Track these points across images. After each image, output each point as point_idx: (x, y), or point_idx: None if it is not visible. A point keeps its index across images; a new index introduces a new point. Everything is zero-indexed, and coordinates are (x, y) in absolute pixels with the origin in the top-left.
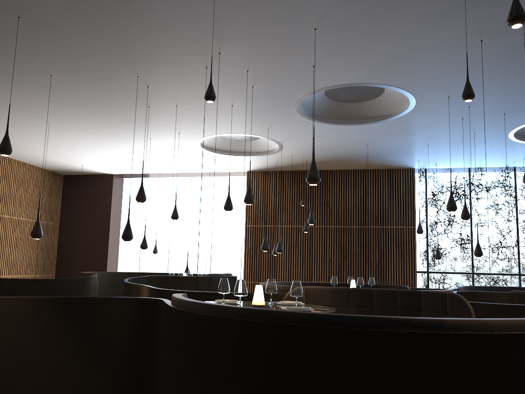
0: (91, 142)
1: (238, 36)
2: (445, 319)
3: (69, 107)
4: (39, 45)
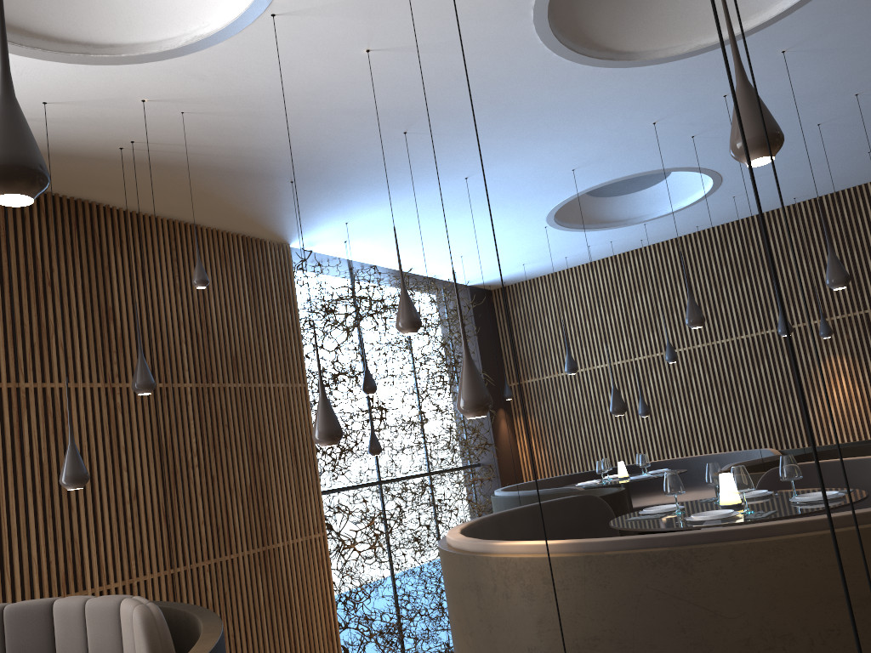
0: None
1: None
2: None
3: None
4: None
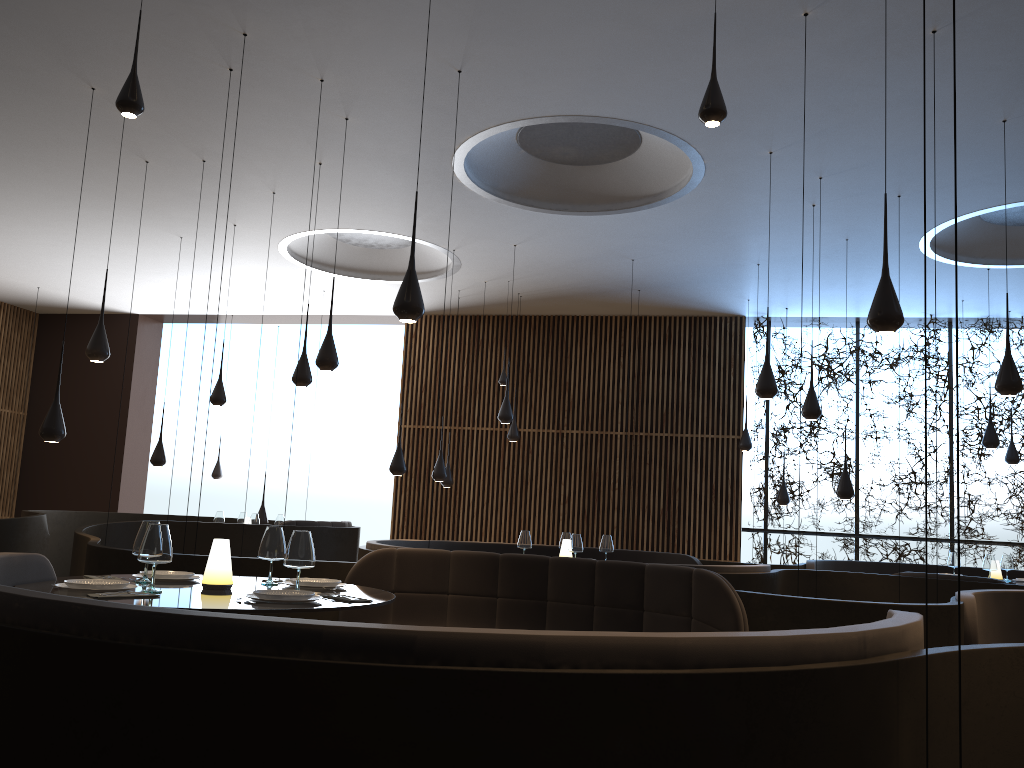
0: (62, 241)
1: None
2: (419, 632)
3: None
4: None
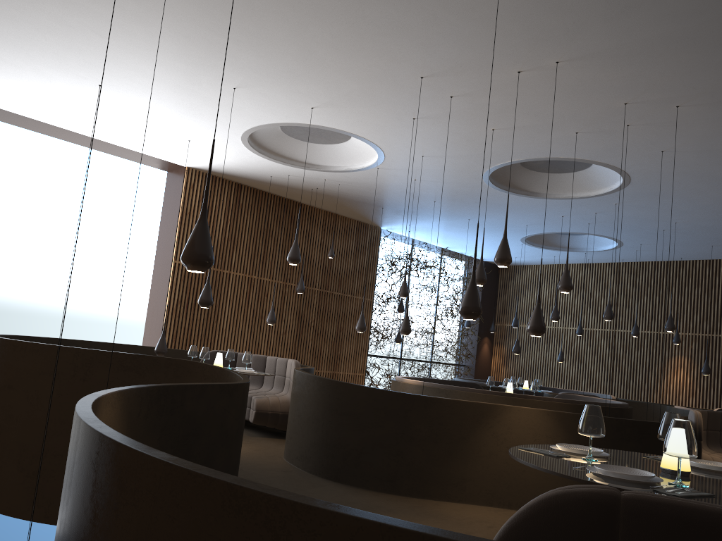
0: (93, 30)
1: None
2: None
3: (317, 2)
4: None
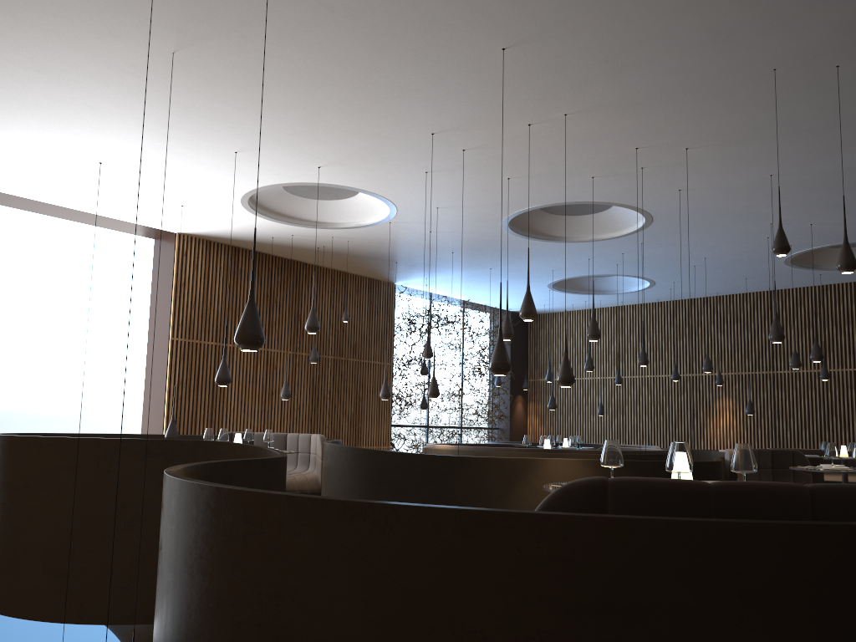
0: (86, 104)
1: (738, 150)
2: None
3: (324, 71)
4: (640, 36)
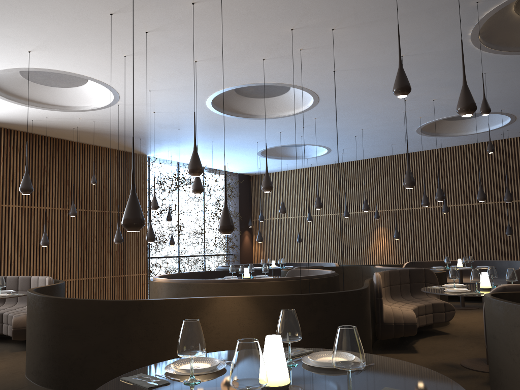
0: None
1: (374, 31)
2: None
3: None
4: None
